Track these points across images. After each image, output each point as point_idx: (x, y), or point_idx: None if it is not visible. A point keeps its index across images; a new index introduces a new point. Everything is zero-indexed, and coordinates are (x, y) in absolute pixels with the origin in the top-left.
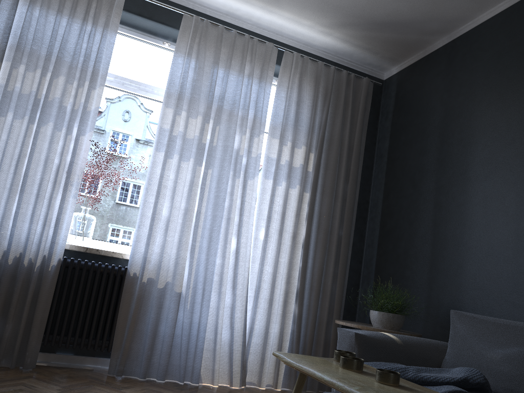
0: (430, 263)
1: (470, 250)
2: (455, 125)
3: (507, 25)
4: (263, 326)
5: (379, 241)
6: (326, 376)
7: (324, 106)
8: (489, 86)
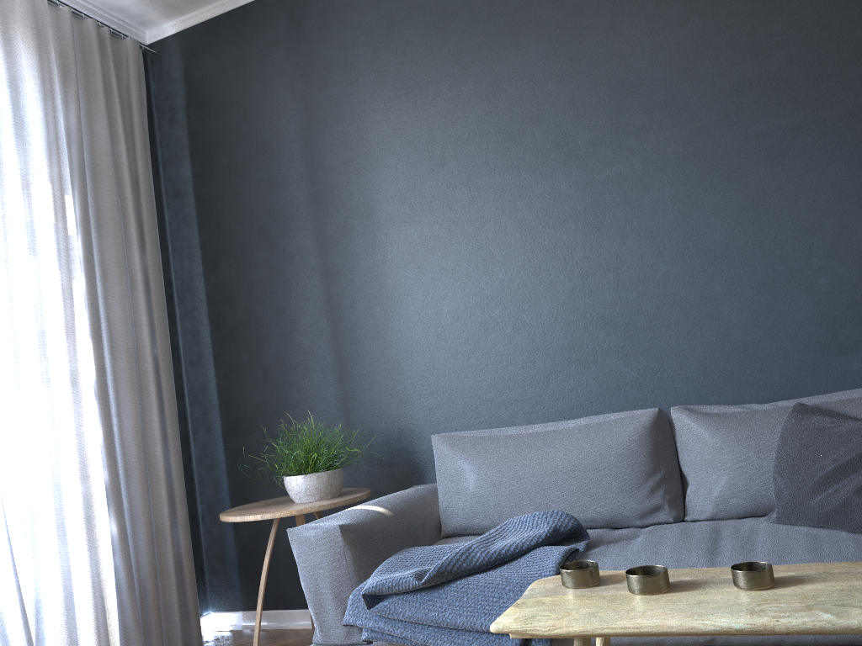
0: (336, 370)
1: (407, 338)
2: (332, 136)
3: None
4: (56, 588)
5: (216, 352)
6: (731, 621)
7: (66, 92)
8: (383, 72)
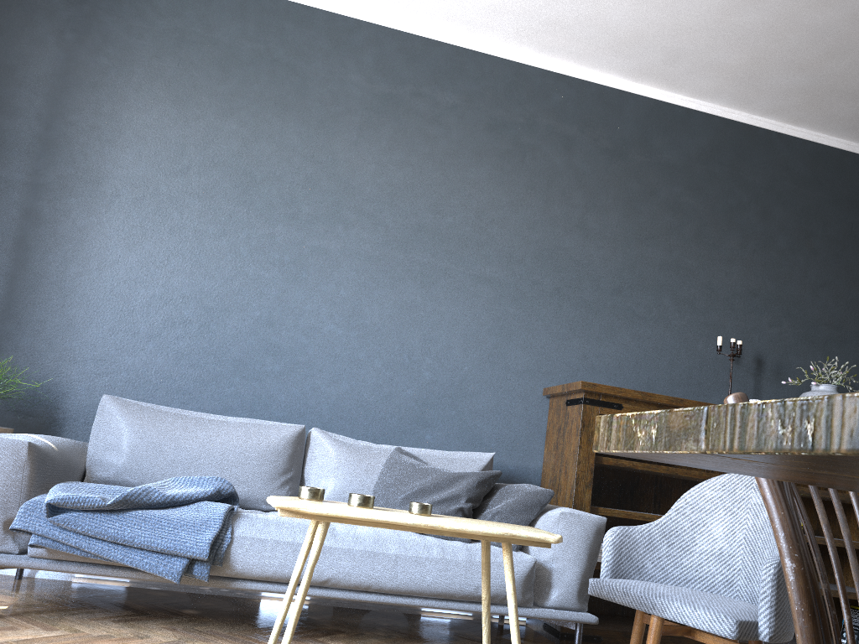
0: (2, 307)
1: (93, 303)
2: (86, 98)
3: (201, 3)
4: None
5: None
6: (423, 520)
7: None
8: (160, 73)
